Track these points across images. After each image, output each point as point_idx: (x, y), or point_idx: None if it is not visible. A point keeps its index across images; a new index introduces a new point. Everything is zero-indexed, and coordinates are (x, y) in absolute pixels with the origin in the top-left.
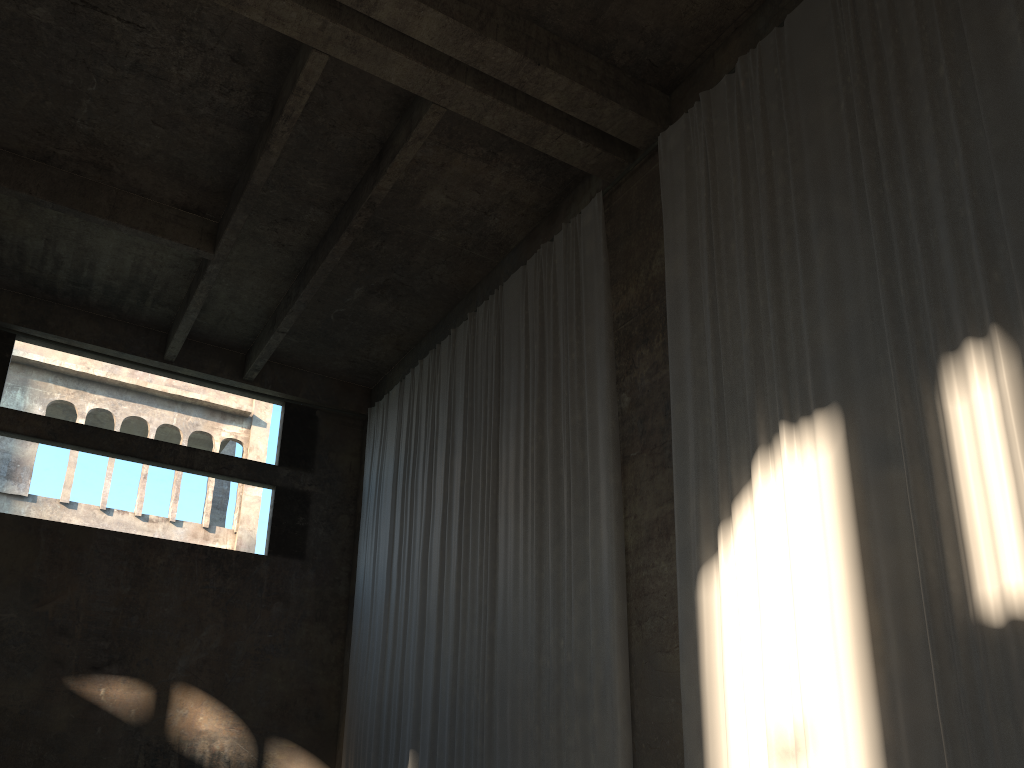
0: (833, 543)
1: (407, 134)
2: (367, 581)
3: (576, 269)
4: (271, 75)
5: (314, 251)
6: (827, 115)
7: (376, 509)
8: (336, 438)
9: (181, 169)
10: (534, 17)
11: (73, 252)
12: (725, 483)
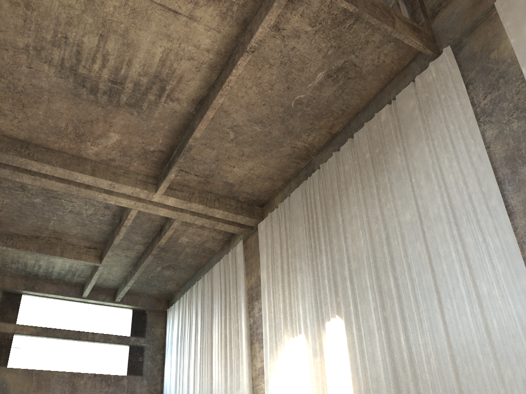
0: (303, 382)
1: (169, 226)
2: (168, 384)
3: (235, 267)
4: (119, 210)
5: (140, 257)
6: (301, 232)
7: (170, 353)
8: (154, 321)
9: (87, 237)
10: (209, 191)
11: (46, 263)
12: (277, 357)
